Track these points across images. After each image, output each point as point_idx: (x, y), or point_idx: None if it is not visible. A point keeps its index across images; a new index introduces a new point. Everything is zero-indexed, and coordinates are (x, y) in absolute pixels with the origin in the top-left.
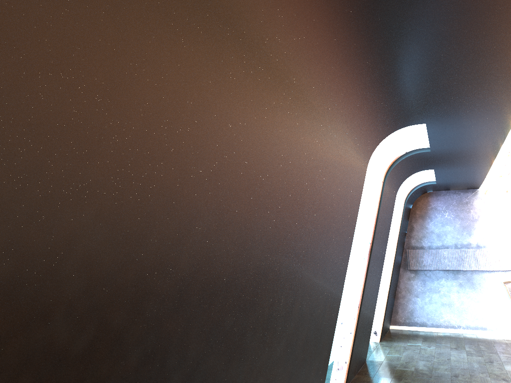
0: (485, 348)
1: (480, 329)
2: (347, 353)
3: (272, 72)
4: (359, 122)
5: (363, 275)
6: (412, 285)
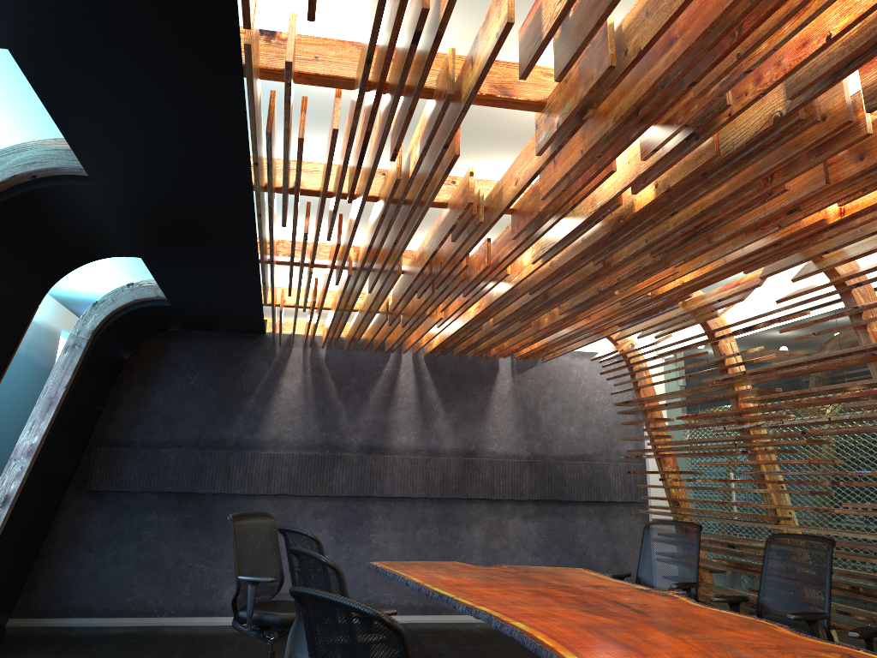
0: None
1: (202, 614)
2: None
3: None
4: None
5: None
6: (85, 525)
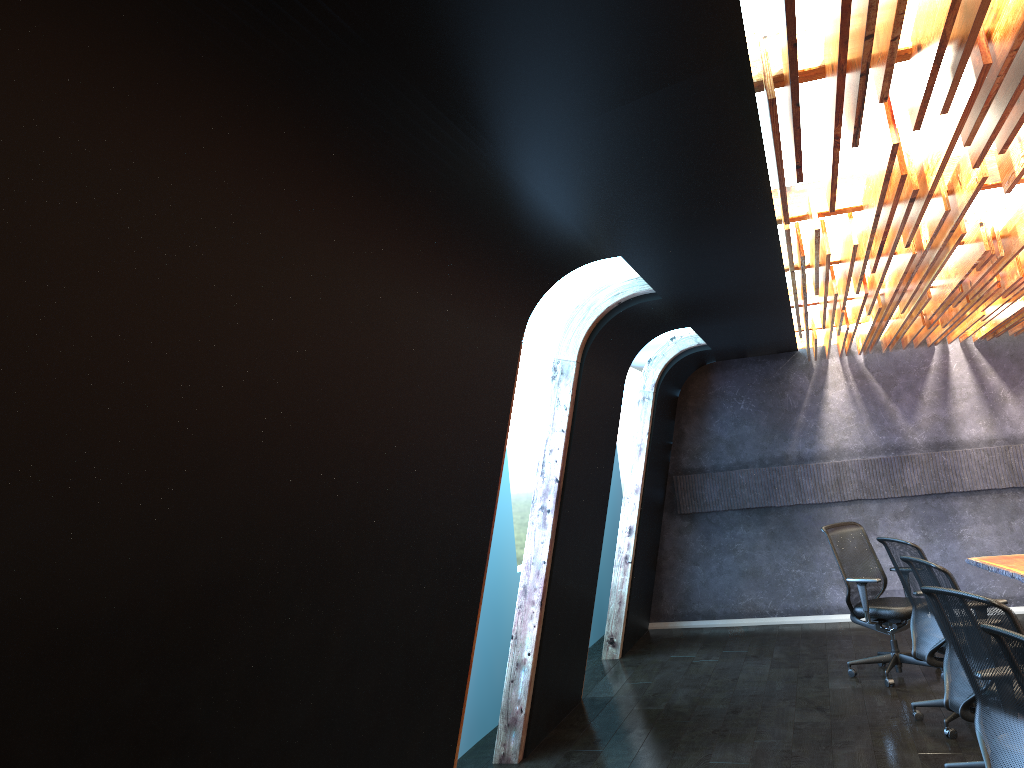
0: (808, 650)
1: (810, 613)
2: (524, 693)
3: (186, 222)
4: (471, 270)
5: (547, 543)
6: (686, 543)
